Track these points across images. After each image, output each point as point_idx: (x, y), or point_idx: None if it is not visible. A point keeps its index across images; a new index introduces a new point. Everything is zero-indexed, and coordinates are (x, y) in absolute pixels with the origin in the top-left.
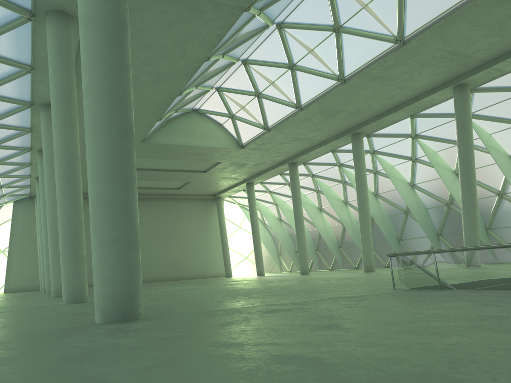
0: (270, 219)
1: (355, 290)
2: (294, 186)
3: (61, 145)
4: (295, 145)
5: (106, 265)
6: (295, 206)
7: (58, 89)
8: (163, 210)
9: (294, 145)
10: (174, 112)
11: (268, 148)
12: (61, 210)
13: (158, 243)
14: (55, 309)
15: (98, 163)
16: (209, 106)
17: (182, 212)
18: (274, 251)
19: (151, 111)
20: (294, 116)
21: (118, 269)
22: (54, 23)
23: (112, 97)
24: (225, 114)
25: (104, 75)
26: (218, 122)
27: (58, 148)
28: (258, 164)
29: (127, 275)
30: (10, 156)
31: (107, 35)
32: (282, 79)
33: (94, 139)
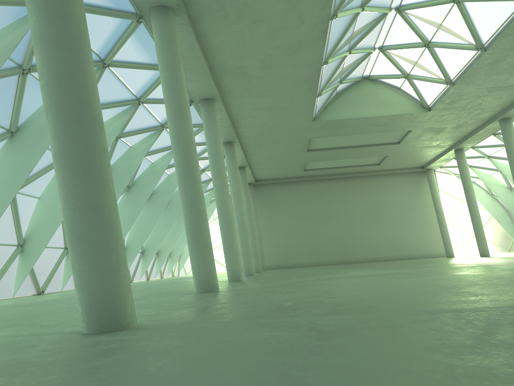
0: (496, 189)
1: (486, 295)
2: (509, 147)
3: (174, 137)
4: (498, 96)
5: (75, 268)
6: (513, 171)
7: (165, 83)
8: (368, 188)
9: (497, 97)
10: (338, 84)
11: (462, 105)
12: (181, 201)
13: (367, 222)
14: (158, 301)
15: (54, 155)
16: (379, 70)
17: (389, 189)
18: (510, 225)
19: (304, 87)
20: (478, 61)
21: (86, 272)
22: (155, 19)
23: (56, 78)
24: (399, 75)
25: (45, 55)
26: (395, 86)
27: (172, 140)
28: (459, 126)
29: (97, 279)
30: (203, 152)
31: (42, 9)
32: (449, 18)
33: (48, 128)
